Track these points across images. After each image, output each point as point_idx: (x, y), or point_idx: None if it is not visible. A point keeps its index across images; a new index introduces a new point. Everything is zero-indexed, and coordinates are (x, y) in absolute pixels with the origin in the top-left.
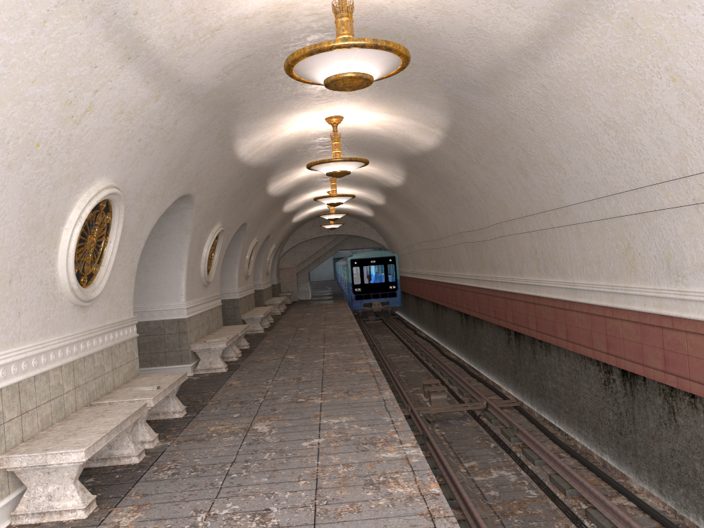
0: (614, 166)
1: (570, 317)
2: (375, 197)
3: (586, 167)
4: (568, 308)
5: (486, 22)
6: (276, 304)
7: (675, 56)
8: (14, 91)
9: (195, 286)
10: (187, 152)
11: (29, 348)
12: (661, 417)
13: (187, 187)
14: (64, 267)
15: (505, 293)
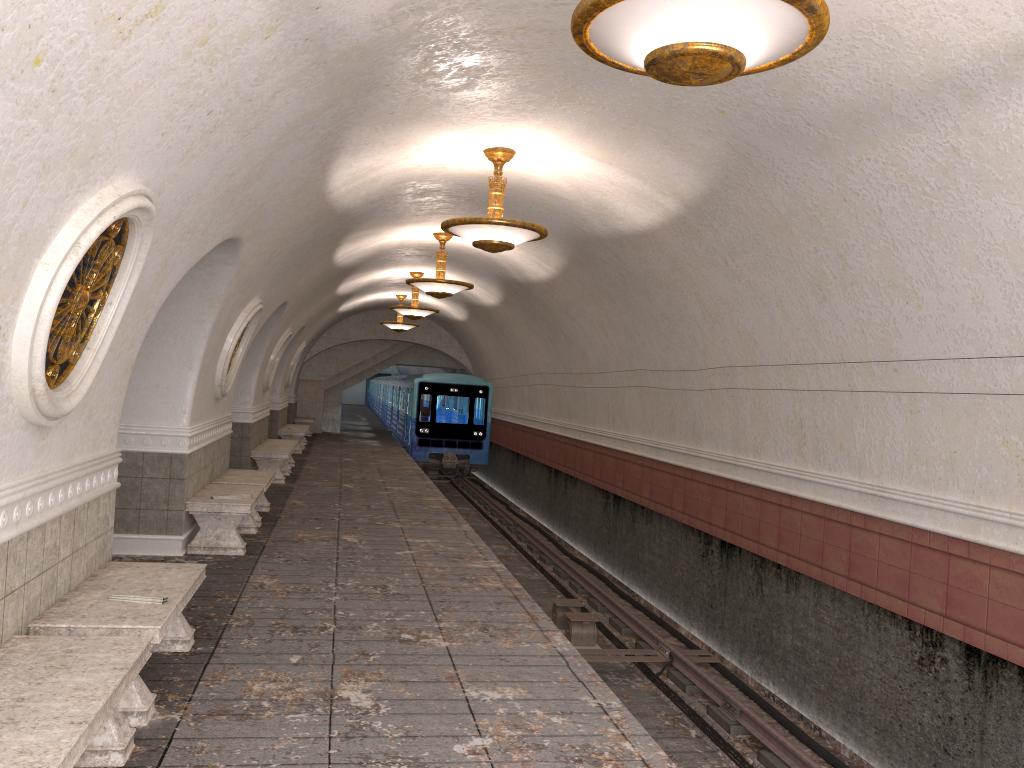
0: None
1: (862, 540)
2: (485, 293)
3: (976, 302)
4: (859, 525)
5: (910, 13)
6: (297, 437)
7: None
8: None
9: (205, 399)
10: (265, 160)
11: None
12: None
13: (240, 224)
14: (27, 345)
15: (715, 479)
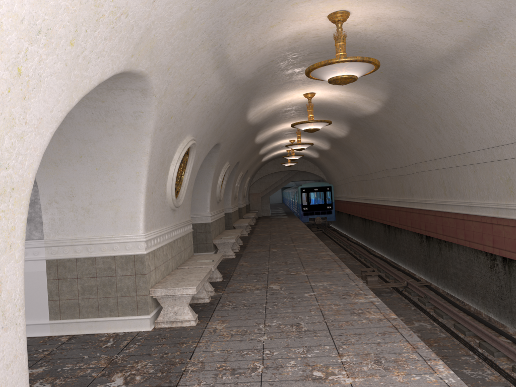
0: (501, 128)
1: (467, 224)
2: (323, 144)
3: (481, 128)
4: (466, 219)
5: (422, 41)
6: (251, 218)
7: None
8: (171, 90)
9: (214, 202)
10: (224, 117)
11: (157, 231)
12: None
13: (219, 138)
14: (170, 186)
15: (420, 210)
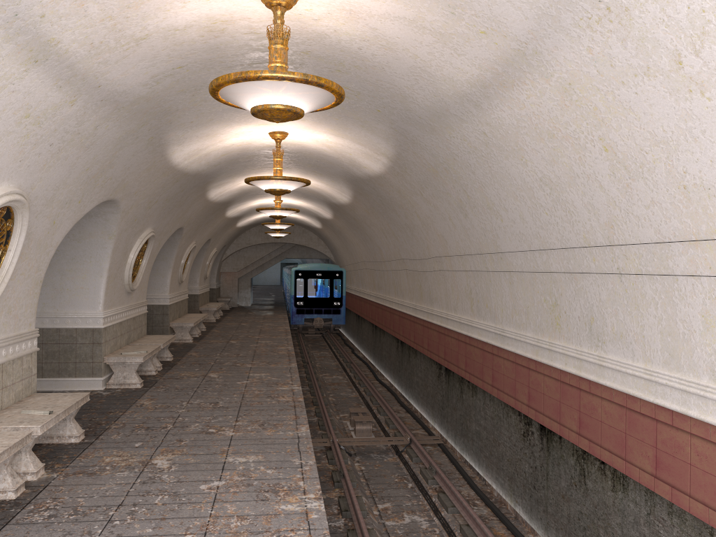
0: (548, 222)
1: (497, 362)
2: (323, 211)
3: (521, 218)
4: (496, 353)
5: (430, 63)
6: (212, 311)
7: (608, 127)
8: None
9: (116, 293)
10: (111, 158)
11: None
12: (572, 478)
13: (111, 192)
14: None
15: (439, 328)
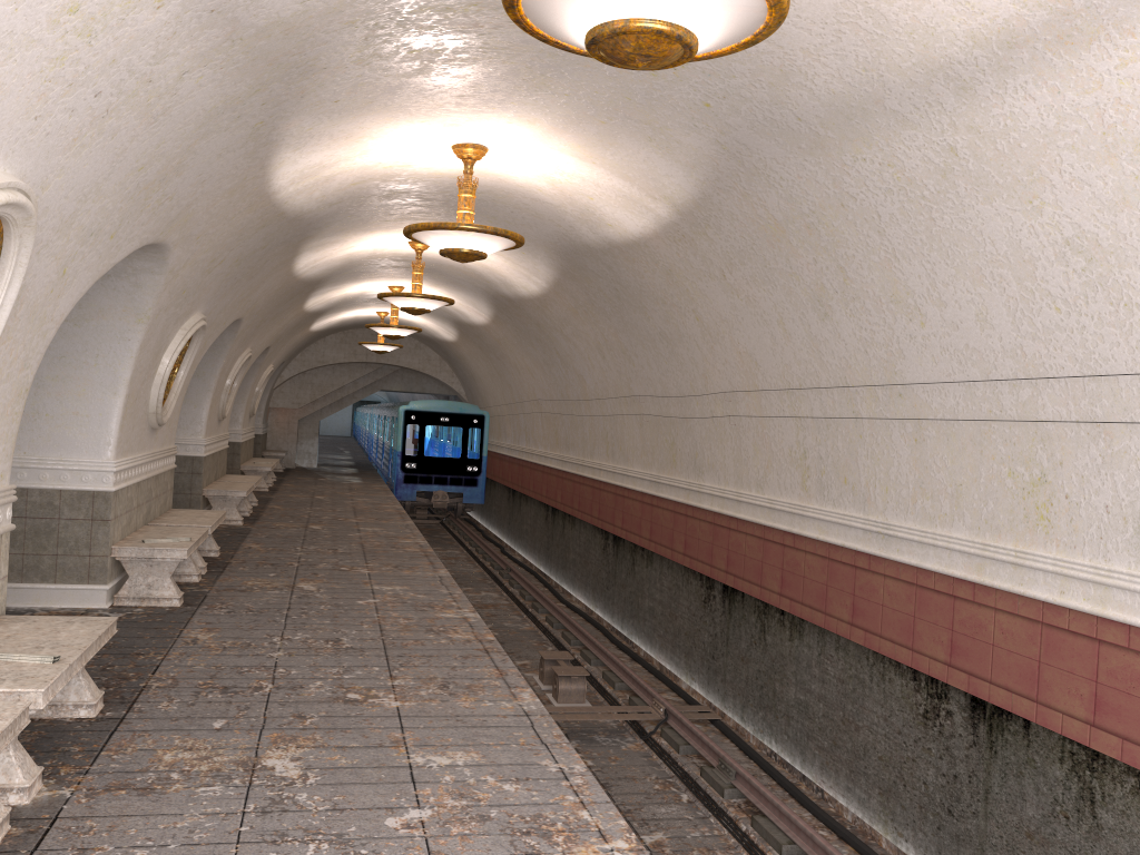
0: (1055, 326)
1: (866, 583)
2: (473, 310)
3: (980, 319)
4: (863, 566)
5: None
6: (263, 473)
7: None
8: None
9: (136, 428)
10: (183, 153)
11: None
12: (1057, 803)
13: (163, 227)
14: None
15: (717, 517)
